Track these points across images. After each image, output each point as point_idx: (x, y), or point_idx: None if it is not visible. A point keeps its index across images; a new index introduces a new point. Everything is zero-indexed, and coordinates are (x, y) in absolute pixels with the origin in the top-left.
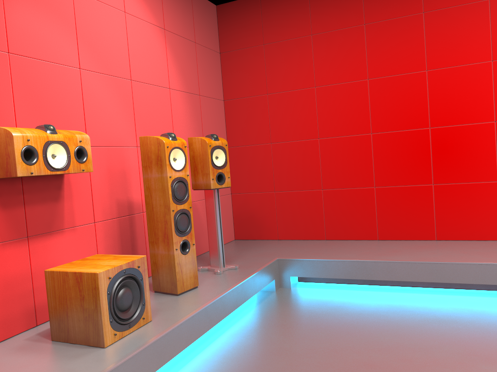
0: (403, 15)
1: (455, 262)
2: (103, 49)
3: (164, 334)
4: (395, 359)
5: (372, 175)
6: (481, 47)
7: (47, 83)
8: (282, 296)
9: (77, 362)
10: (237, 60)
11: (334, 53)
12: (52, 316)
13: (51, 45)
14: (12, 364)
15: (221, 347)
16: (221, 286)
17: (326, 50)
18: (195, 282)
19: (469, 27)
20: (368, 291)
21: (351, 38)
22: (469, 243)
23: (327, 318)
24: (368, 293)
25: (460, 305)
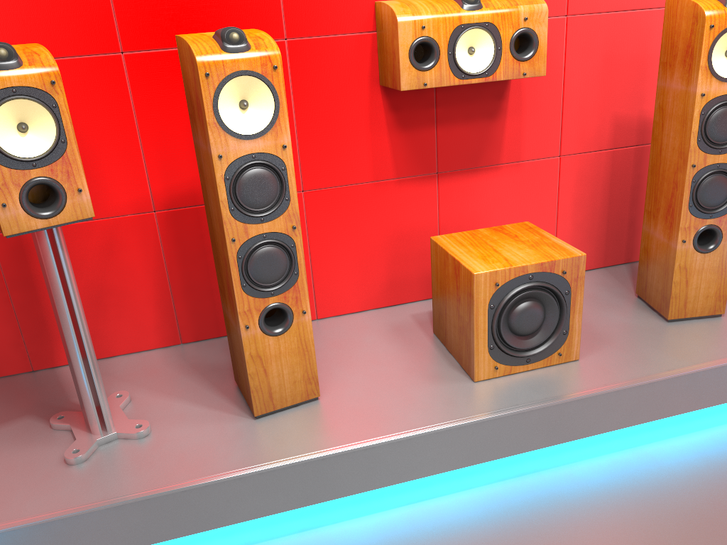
0: None
1: None
2: None
3: (571, 401)
4: None
5: None
6: None
7: None
8: None
9: (426, 389)
10: None
11: None
12: (434, 303)
13: None
14: (368, 352)
15: (707, 449)
16: None
17: None
18: (718, 306)
19: None
20: None
21: None
22: None
23: None
24: None
25: None
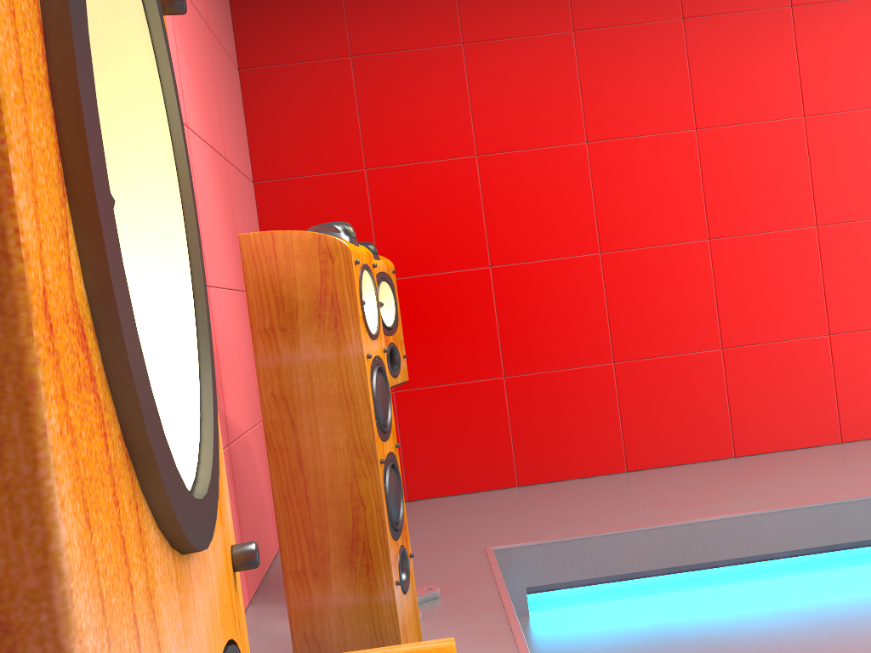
0: (646, 20)
1: None
2: None
3: None
4: None
5: (607, 339)
6: (784, 90)
7: None
8: (540, 643)
9: None
10: (285, 88)
11: (515, 86)
12: None
13: None
14: None
15: None
16: None
17: (497, 78)
18: None
19: (763, 53)
20: (704, 589)
21: (548, 57)
22: (806, 456)
23: None
24: (709, 593)
25: None
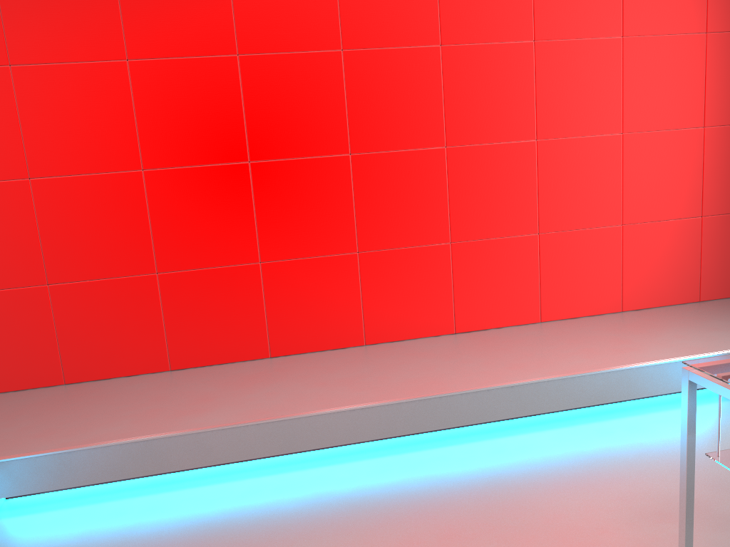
0: None
1: (315, 414)
2: None
3: None
4: None
5: (151, 251)
6: (325, 23)
7: None
8: None
9: None
10: None
11: None
12: None
13: None
14: None
15: None
16: None
17: None
18: None
19: None
20: (161, 495)
21: None
22: (323, 359)
23: None
24: (161, 499)
25: (329, 494)
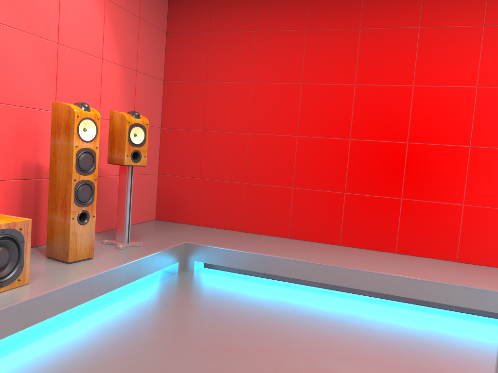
0: (342, 27)
1: (344, 267)
2: (29, 7)
3: (34, 298)
4: (256, 347)
5: (292, 176)
6: (406, 70)
7: None
8: (181, 279)
9: None
10: (182, 42)
11: (274, 52)
12: None
13: None
14: None
15: (100, 318)
16: (116, 260)
17: (267, 48)
18: (91, 253)
19: (398, 50)
20: (263, 284)
21: (292, 41)
22: (367, 252)
23: (213, 303)
24: (263, 286)
25: (339, 307)
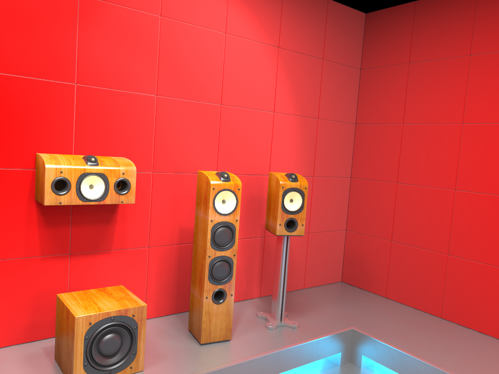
0: None
1: None
2: (189, 74)
3: None
4: None
5: None
6: None
7: (115, 110)
8: None
9: None
10: (377, 79)
11: (496, 82)
12: (56, 338)
13: (125, 74)
14: None
15: None
16: (251, 349)
17: (486, 76)
18: (227, 334)
19: None
20: None
21: None
22: None
23: None
24: None
25: None
